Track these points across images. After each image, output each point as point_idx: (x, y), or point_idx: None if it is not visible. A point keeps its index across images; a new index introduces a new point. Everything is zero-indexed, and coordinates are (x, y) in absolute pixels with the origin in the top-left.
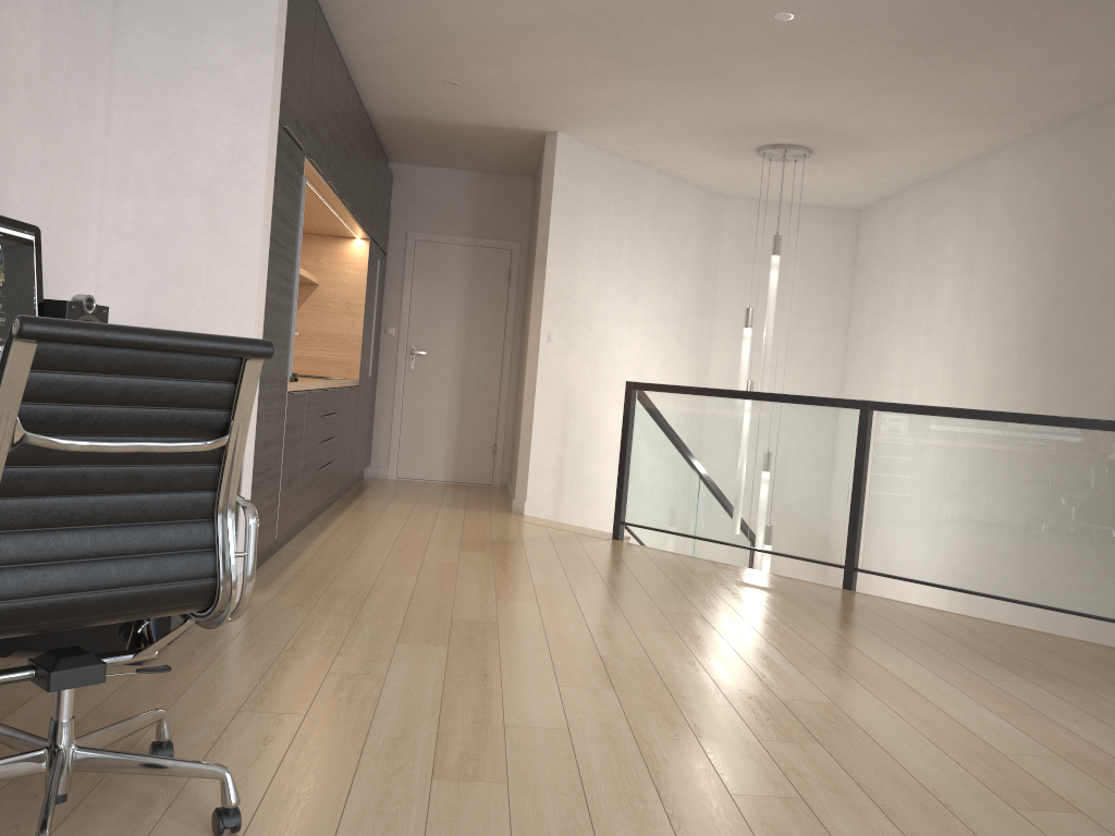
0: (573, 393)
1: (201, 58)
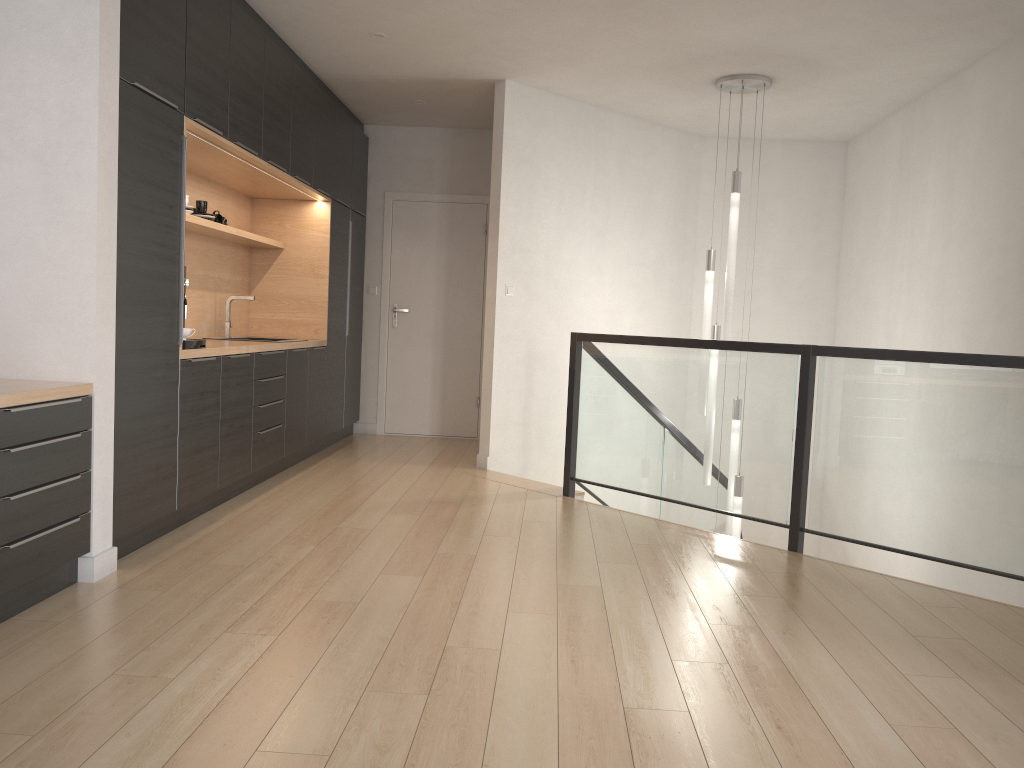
0: (537, 345)
1: (27, 15)
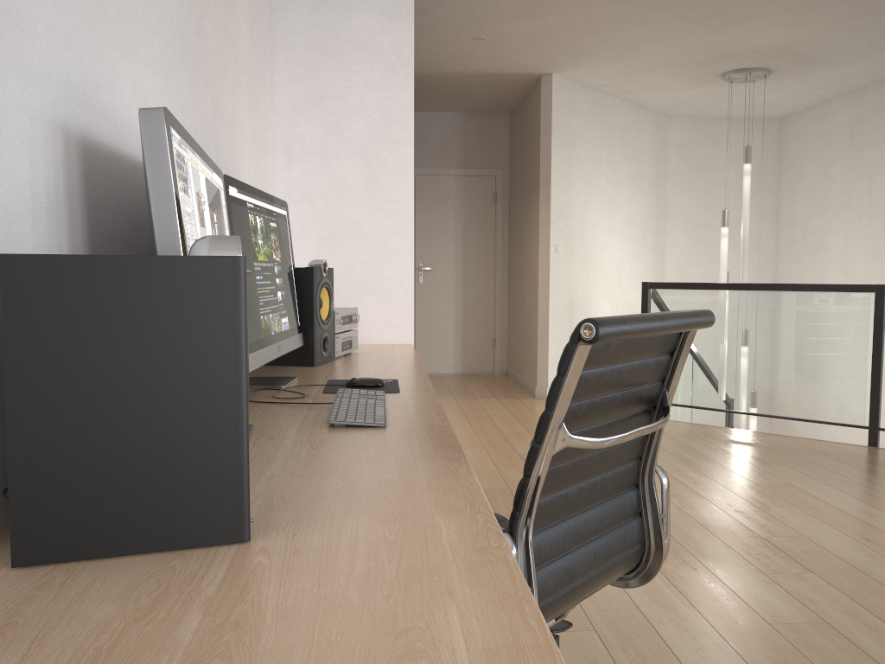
0: (574, 293)
1: (350, 33)
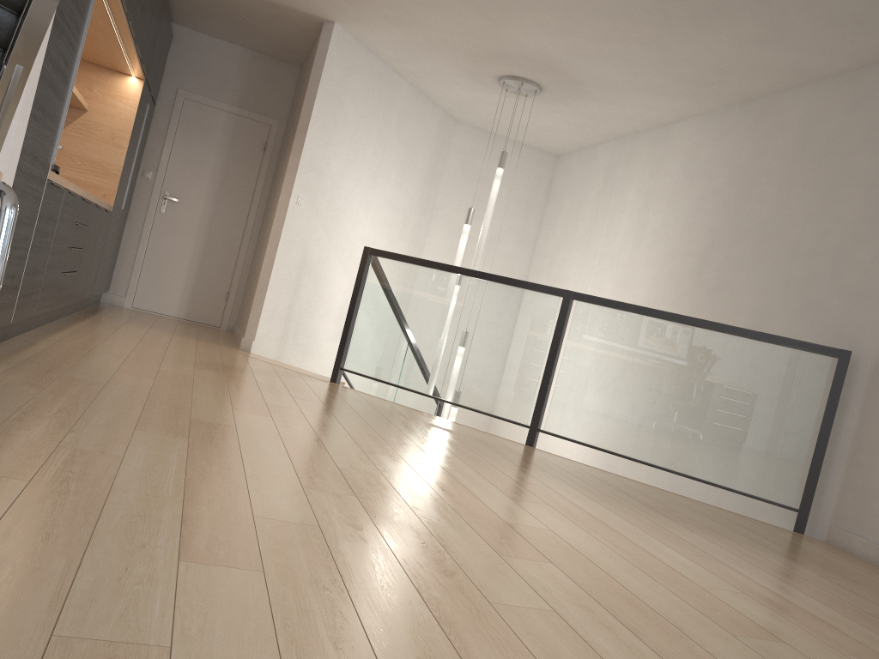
0: (310, 254)
1: None
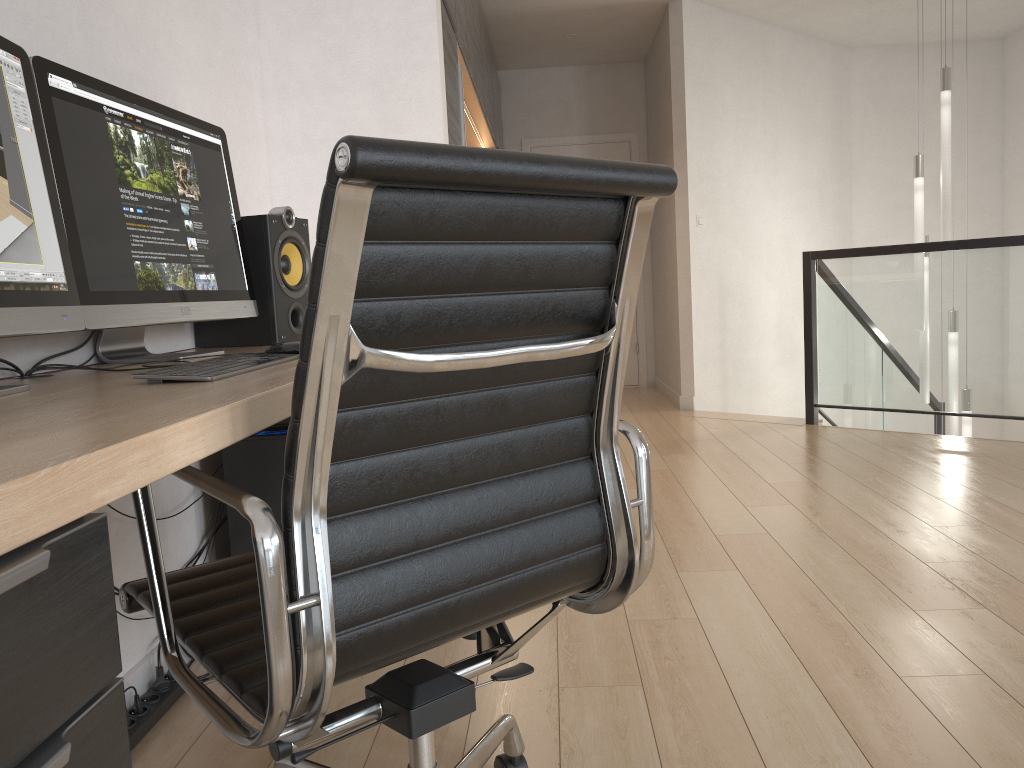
0: (726, 277)
1: None
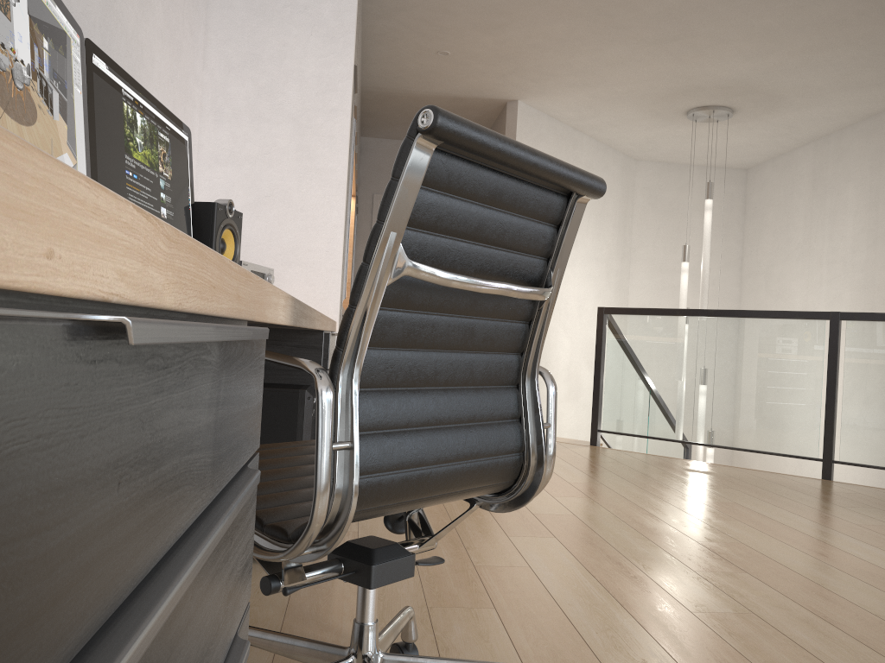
0: None
1: None
